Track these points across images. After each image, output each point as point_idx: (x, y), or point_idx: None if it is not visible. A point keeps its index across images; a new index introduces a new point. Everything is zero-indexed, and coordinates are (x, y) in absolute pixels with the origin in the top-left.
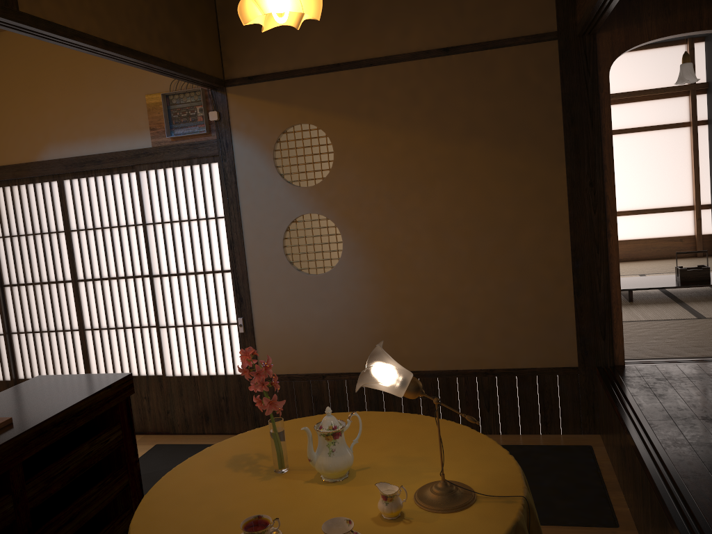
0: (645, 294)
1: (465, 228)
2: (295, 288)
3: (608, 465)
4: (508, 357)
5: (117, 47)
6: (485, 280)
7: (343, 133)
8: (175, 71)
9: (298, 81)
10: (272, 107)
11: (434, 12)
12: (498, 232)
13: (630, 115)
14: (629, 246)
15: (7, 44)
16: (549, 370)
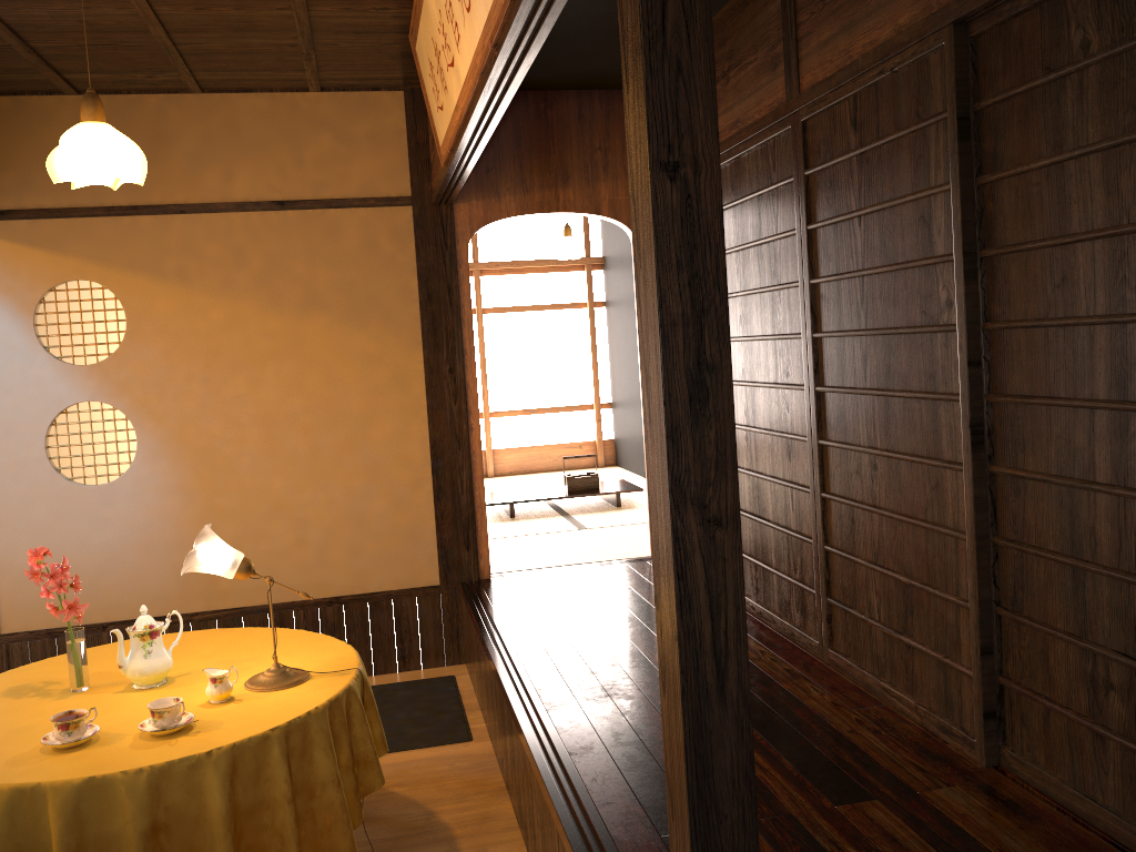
0: (531, 509)
1: (304, 421)
2: (64, 504)
3: (470, 690)
4: (358, 580)
5: None
6: (330, 485)
7: (141, 295)
8: None
9: (76, 222)
10: (34, 254)
11: (266, 157)
12: (345, 426)
13: (531, 288)
14: (521, 455)
15: None
16: (407, 592)
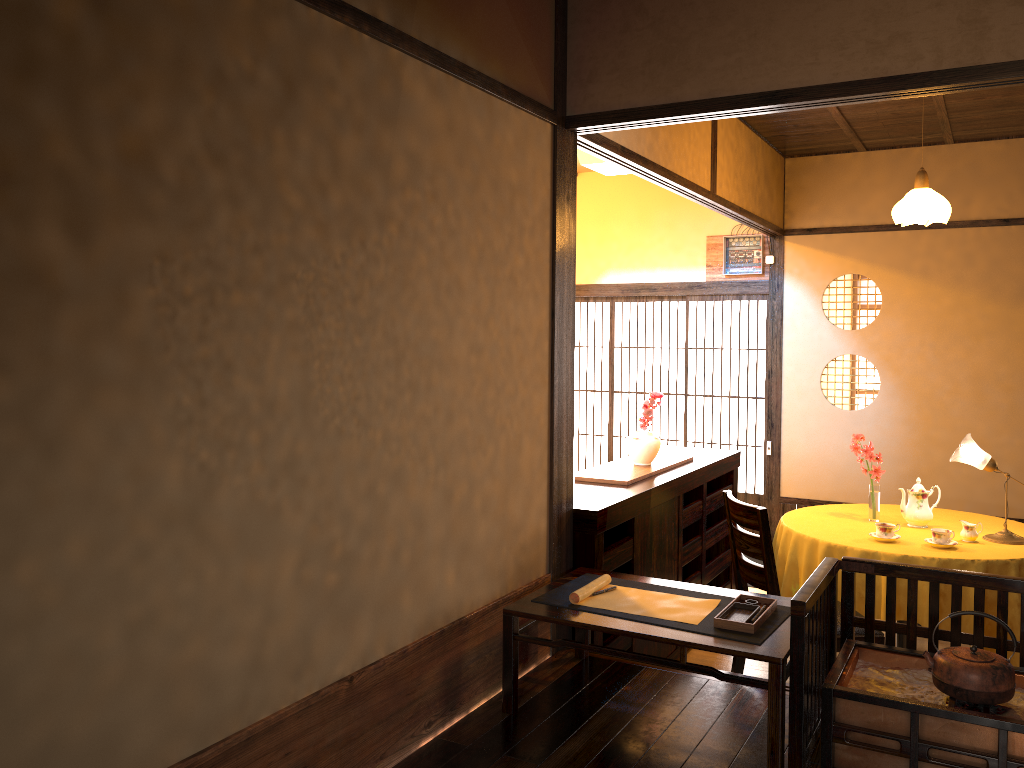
0: None
1: (1007, 383)
2: (827, 420)
3: None
4: None
5: (743, 211)
6: (1023, 434)
7: (893, 285)
8: (763, 225)
9: (855, 236)
10: (826, 256)
11: (997, 187)
12: None
13: None
14: None
15: (585, 183)
16: None
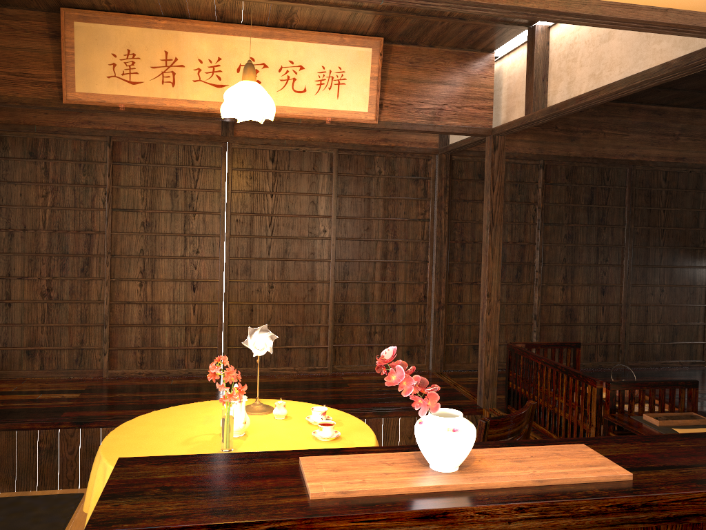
0: None
1: None
2: None
3: None
4: None
5: None
6: None
7: None
8: None
9: None
10: None
11: None
12: None
13: None
14: None
15: None
16: None
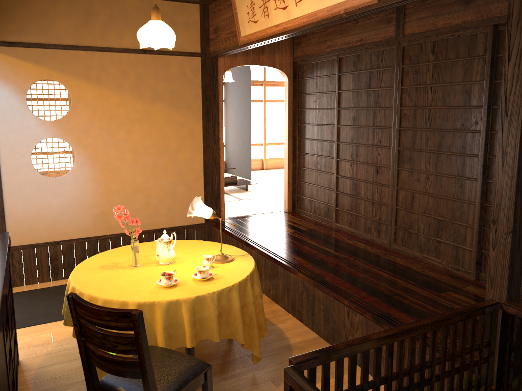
0: None
1: (151, 151)
2: (40, 186)
3: None
4: (171, 221)
5: None
6: (161, 179)
7: (79, 89)
8: None
9: (48, 51)
10: (27, 65)
11: (138, 28)
12: (168, 153)
13: None
14: None
15: None
16: (191, 226)
